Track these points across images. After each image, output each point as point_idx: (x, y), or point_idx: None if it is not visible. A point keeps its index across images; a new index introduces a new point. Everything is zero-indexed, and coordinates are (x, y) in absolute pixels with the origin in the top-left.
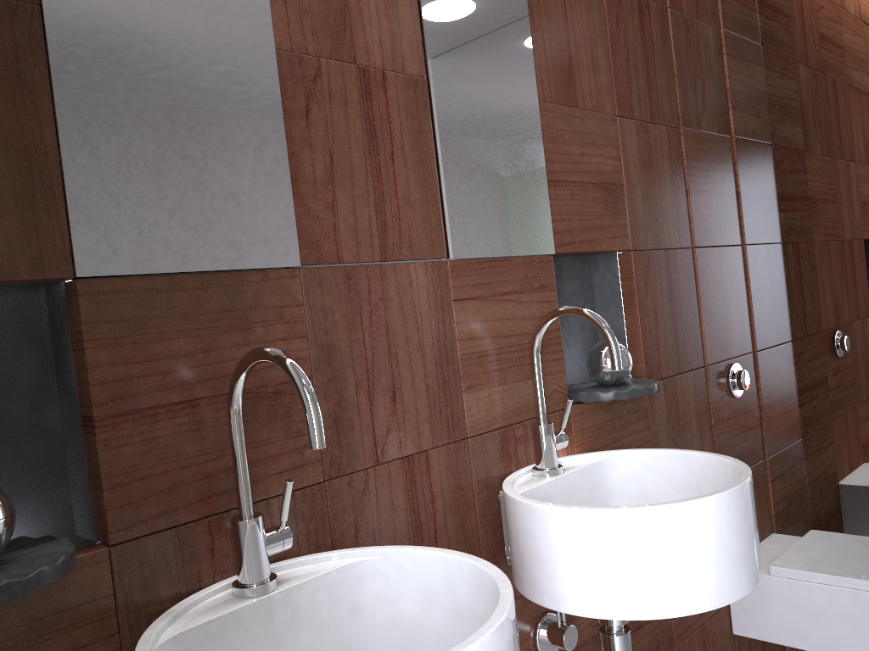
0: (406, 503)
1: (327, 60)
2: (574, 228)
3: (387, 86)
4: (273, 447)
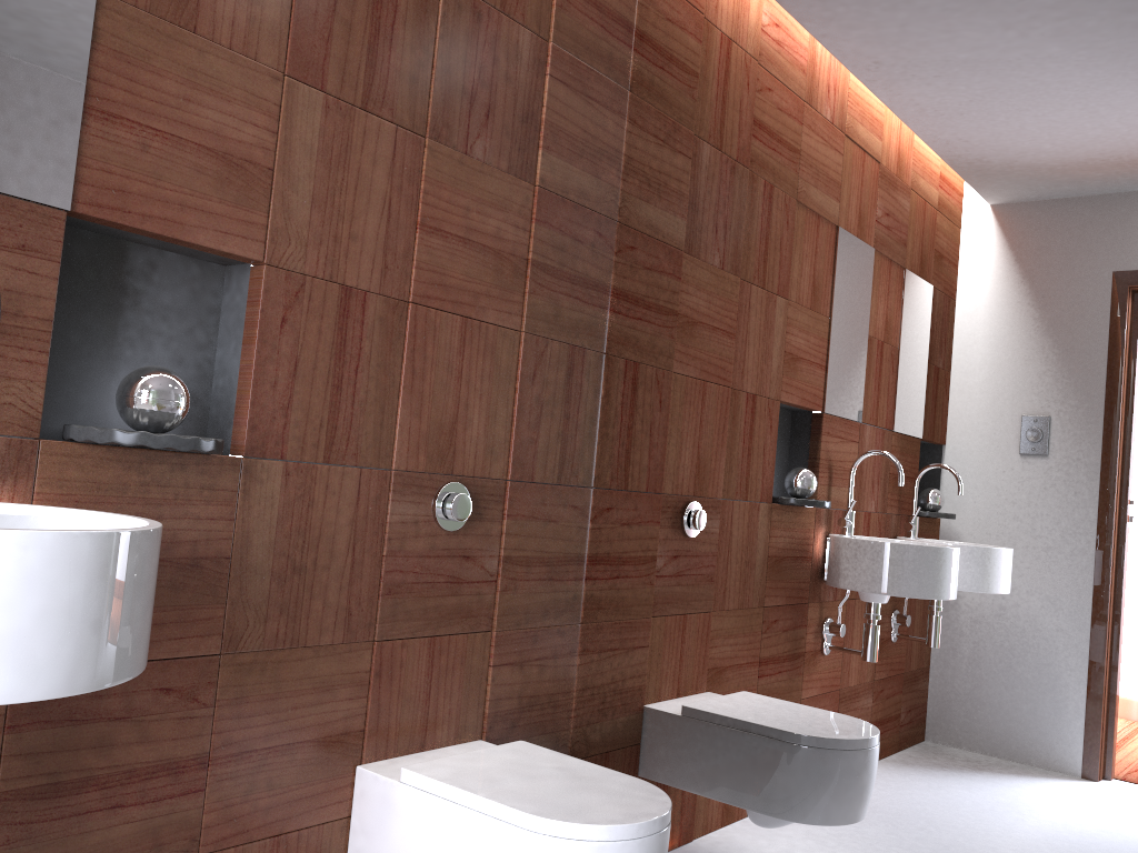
0: None
1: None
2: (134, 191)
3: None
4: None
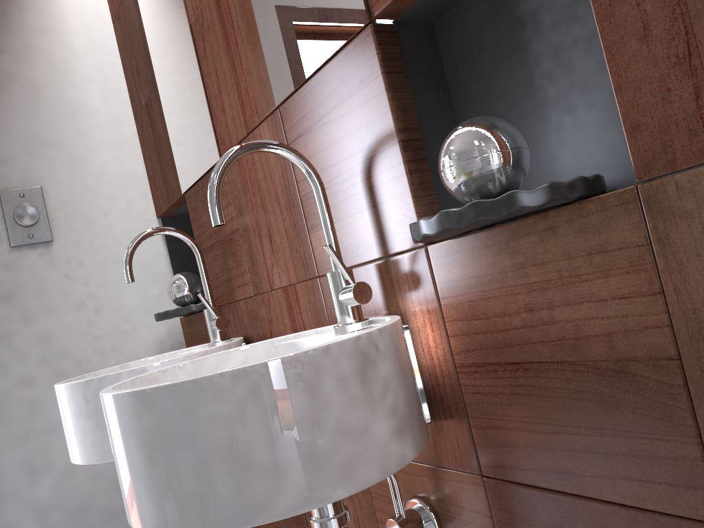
0: (290, 323)
1: (203, 2)
2: None
3: None
4: (234, 271)
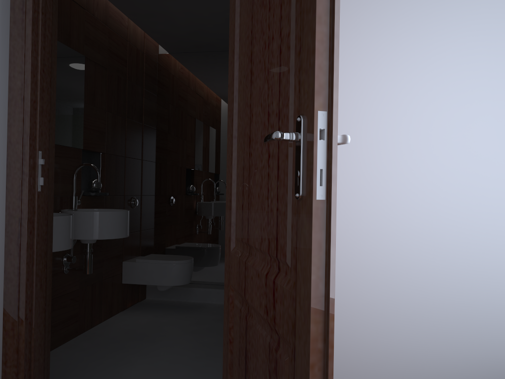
0: None
1: None
2: (89, 142)
3: None
4: None
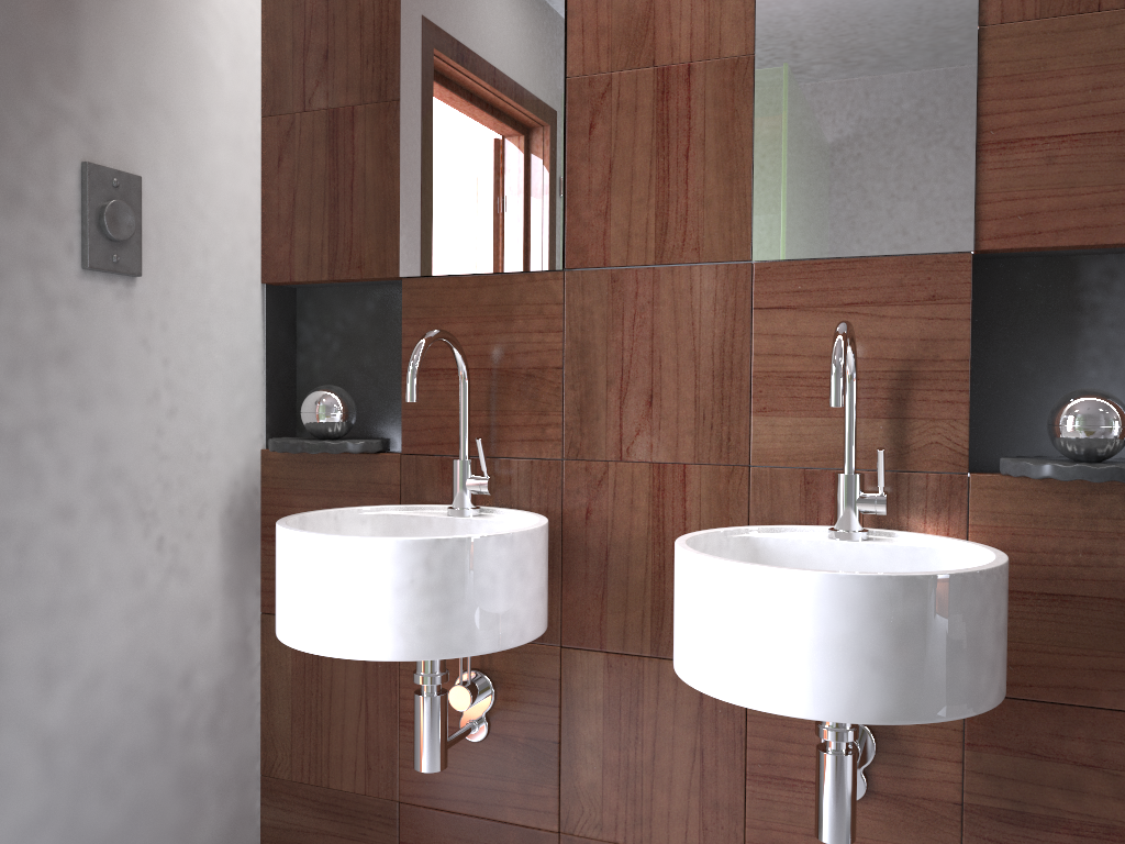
0: (648, 508)
1: (620, 72)
2: (1042, 210)
3: (692, 78)
4: (519, 418)
